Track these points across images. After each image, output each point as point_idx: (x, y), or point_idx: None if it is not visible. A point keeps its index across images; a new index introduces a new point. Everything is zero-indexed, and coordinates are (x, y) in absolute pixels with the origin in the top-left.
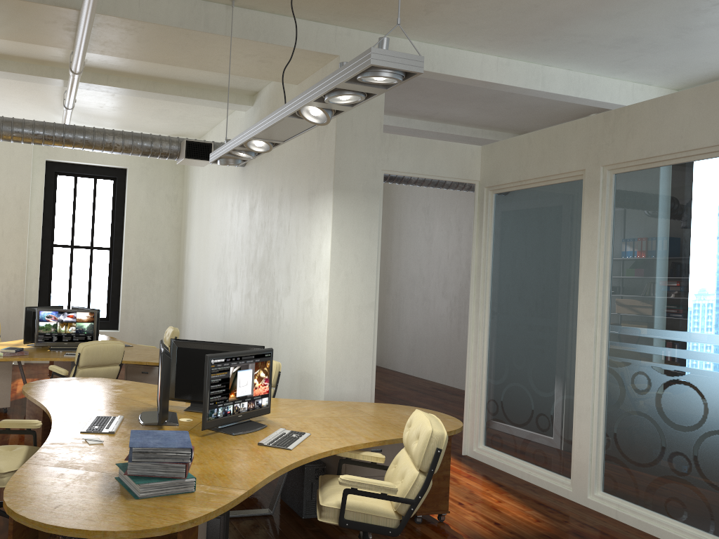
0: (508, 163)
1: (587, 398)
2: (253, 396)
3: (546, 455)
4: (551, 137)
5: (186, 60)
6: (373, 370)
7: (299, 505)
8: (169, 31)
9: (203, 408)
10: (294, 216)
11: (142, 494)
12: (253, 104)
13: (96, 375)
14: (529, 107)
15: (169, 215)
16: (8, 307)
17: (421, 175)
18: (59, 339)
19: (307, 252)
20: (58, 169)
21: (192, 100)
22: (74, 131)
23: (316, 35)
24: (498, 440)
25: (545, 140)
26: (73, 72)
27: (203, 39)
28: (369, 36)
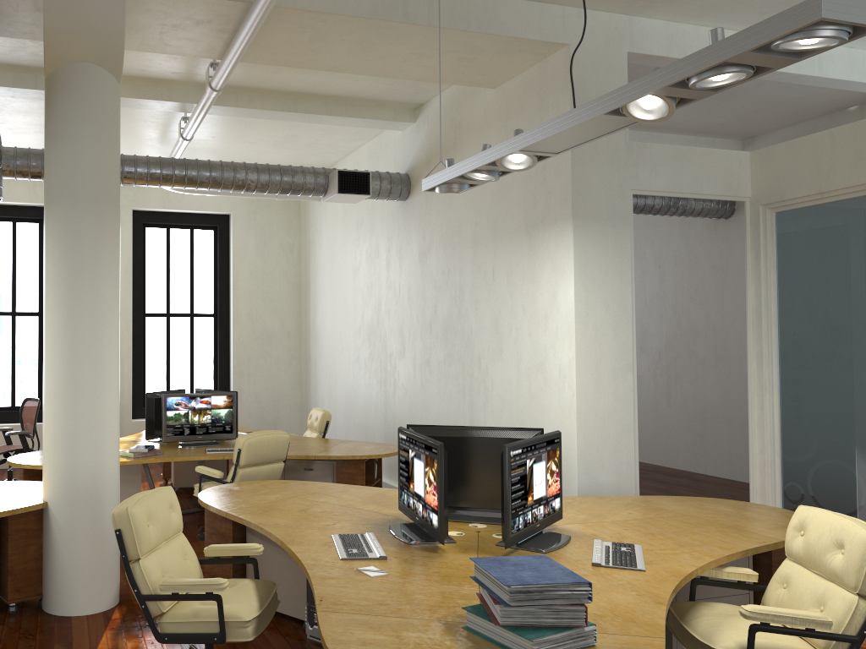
0: (798, 170)
1: None
2: (547, 497)
3: None
4: None
5: (362, 63)
6: (636, 451)
7: None
8: (356, 24)
9: (505, 518)
10: (502, 257)
11: None
12: (415, 121)
13: (259, 476)
14: (772, 103)
15: (285, 270)
16: None
17: (678, 194)
18: (192, 431)
19: (530, 302)
20: (147, 220)
21: (340, 119)
22: (198, 167)
23: (539, 19)
24: None
25: (861, 136)
26: (213, 89)
27: (396, 33)
28: (604, 17)
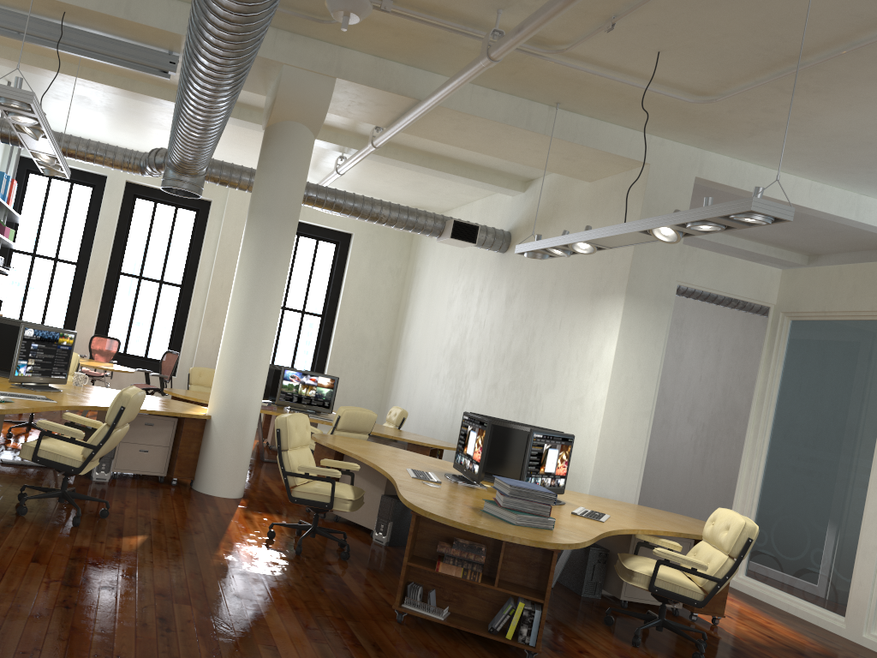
0: (812, 291)
1: (874, 537)
2: (555, 474)
3: (818, 591)
4: (866, 272)
5: (489, 148)
6: (640, 478)
7: (578, 584)
8: (491, 124)
9: (521, 474)
10: (569, 313)
11: (518, 522)
12: (524, 191)
13: None
14: (830, 231)
15: (389, 289)
16: (215, 361)
17: (715, 291)
18: (298, 400)
19: (582, 351)
20: None
21: (463, 179)
22: (345, 197)
23: (630, 142)
24: (763, 571)
25: (859, 275)
26: (373, 146)
27: (519, 135)
28: (682, 148)
